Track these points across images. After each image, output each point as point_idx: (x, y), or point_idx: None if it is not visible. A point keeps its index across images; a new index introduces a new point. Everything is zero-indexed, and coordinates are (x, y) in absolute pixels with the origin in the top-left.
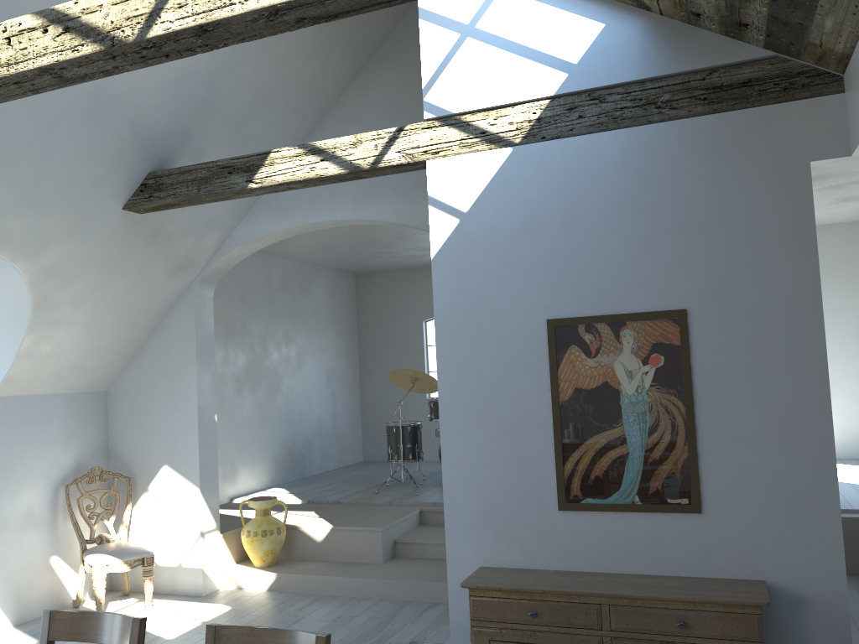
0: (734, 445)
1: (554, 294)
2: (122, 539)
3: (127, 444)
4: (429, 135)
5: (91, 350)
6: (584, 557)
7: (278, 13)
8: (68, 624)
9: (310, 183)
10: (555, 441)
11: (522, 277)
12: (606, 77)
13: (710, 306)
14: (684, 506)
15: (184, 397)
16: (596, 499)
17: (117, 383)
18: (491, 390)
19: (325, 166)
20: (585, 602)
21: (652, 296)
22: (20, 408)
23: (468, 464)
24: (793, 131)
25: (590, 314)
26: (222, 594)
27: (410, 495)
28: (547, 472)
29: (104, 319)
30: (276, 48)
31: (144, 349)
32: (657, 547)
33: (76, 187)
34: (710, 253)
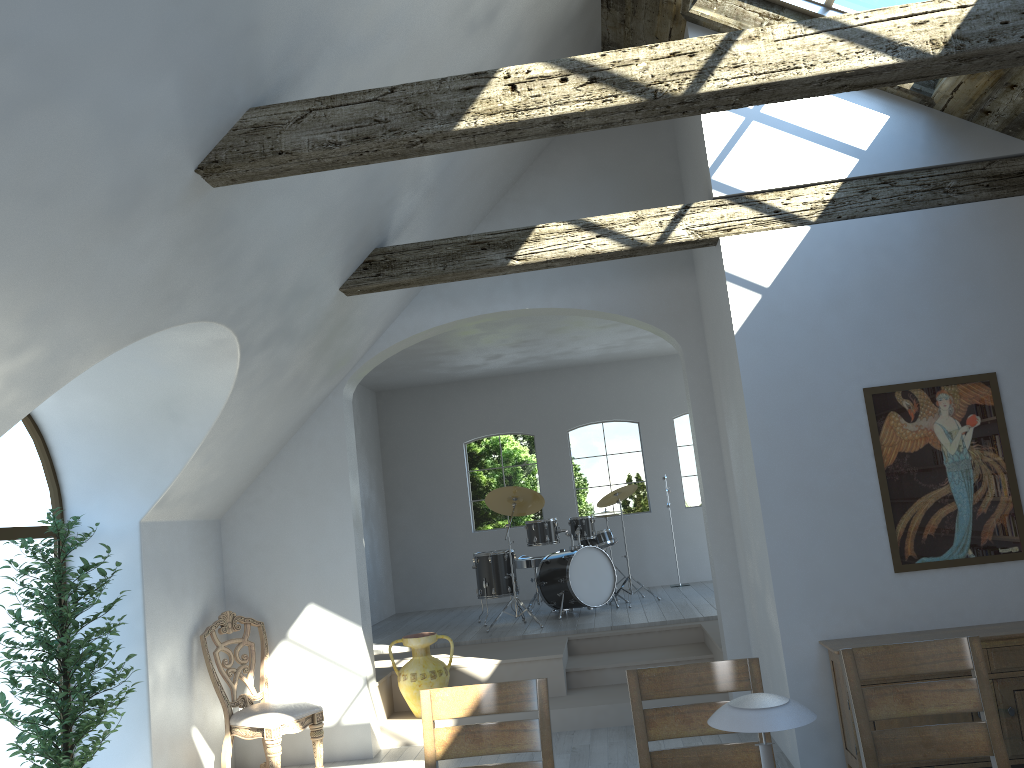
0: None
1: (867, 364)
2: (265, 699)
3: (254, 583)
4: (720, 213)
5: (235, 465)
6: (925, 615)
7: (833, 79)
8: (658, 681)
9: (577, 260)
10: (885, 505)
11: (832, 349)
12: (895, 163)
13: (1015, 368)
14: (1015, 553)
15: (335, 519)
16: (931, 557)
17: (234, 509)
18: (812, 461)
19: (602, 242)
20: None
21: (961, 362)
22: (161, 538)
23: (795, 537)
24: None
25: (905, 381)
26: (393, 752)
27: (533, 628)
28: (878, 537)
29: (263, 425)
30: None
31: (274, 465)
32: (994, 596)
33: (324, 260)
34: (1010, 321)
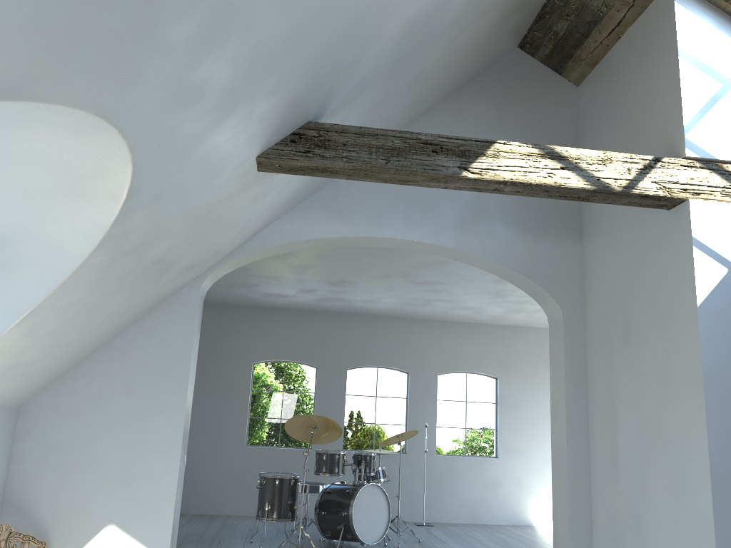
0: None
1: None
2: None
3: (44, 490)
4: (690, 174)
5: (61, 345)
6: None
7: None
8: None
9: (531, 190)
10: None
11: None
12: None
13: None
14: None
15: (162, 428)
16: None
17: (40, 397)
18: None
19: (566, 175)
20: None
21: None
22: None
23: None
24: None
25: None
26: None
27: None
28: None
29: (110, 303)
30: (464, 34)
31: (102, 353)
32: None
33: (265, 106)
34: None
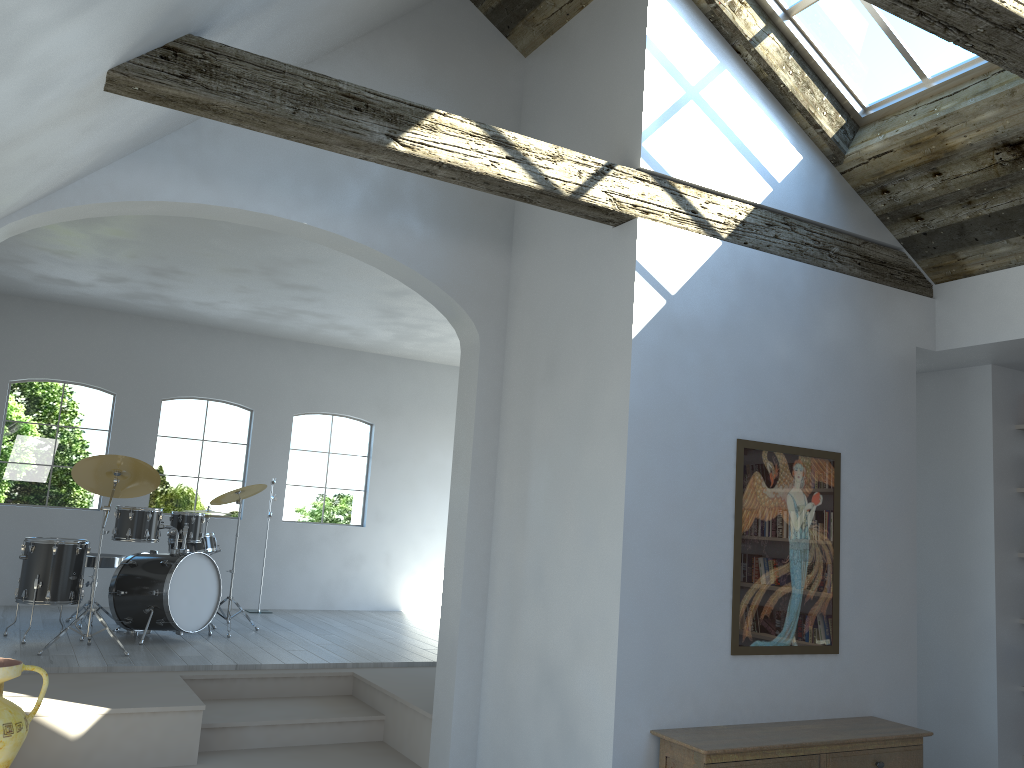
0: (861, 587)
1: (744, 413)
2: None
3: None
4: (642, 189)
5: None
6: (748, 707)
7: None
8: None
9: (469, 179)
10: (735, 576)
11: (718, 387)
12: (800, 208)
13: (854, 454)
14: (827, 646)
15: None
16: (763, 641)
17: None
18: (680, 510)
19: (512, 168)
20: (809, 753)
21: (817, 434)
22: None
23: (649, 599)
24: (908, 317)
25: (772, 442)
26: None
27: (115, 656)
28: (724, 611)
29: None
30: None
31: None
32: (804, 690)
33: (142, 1)
34: (857, 405)
